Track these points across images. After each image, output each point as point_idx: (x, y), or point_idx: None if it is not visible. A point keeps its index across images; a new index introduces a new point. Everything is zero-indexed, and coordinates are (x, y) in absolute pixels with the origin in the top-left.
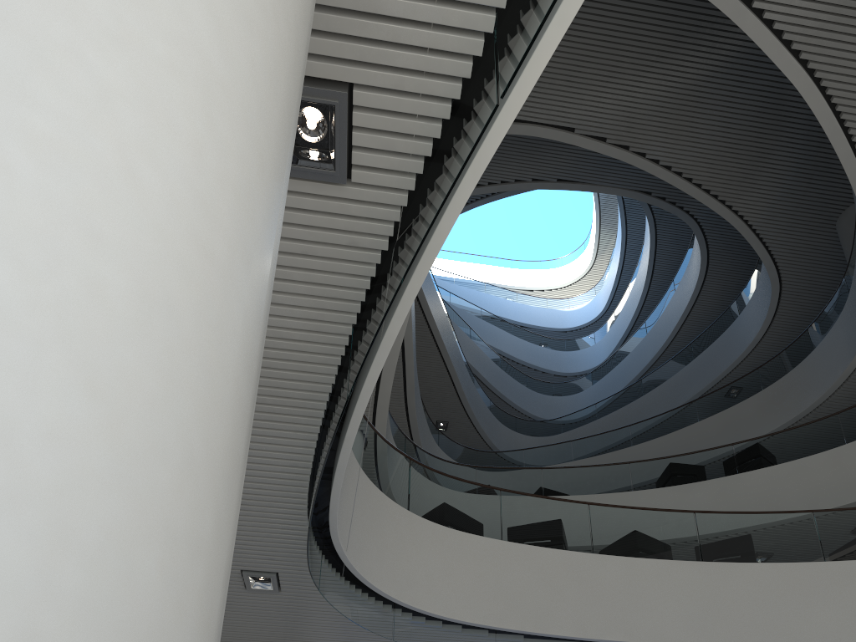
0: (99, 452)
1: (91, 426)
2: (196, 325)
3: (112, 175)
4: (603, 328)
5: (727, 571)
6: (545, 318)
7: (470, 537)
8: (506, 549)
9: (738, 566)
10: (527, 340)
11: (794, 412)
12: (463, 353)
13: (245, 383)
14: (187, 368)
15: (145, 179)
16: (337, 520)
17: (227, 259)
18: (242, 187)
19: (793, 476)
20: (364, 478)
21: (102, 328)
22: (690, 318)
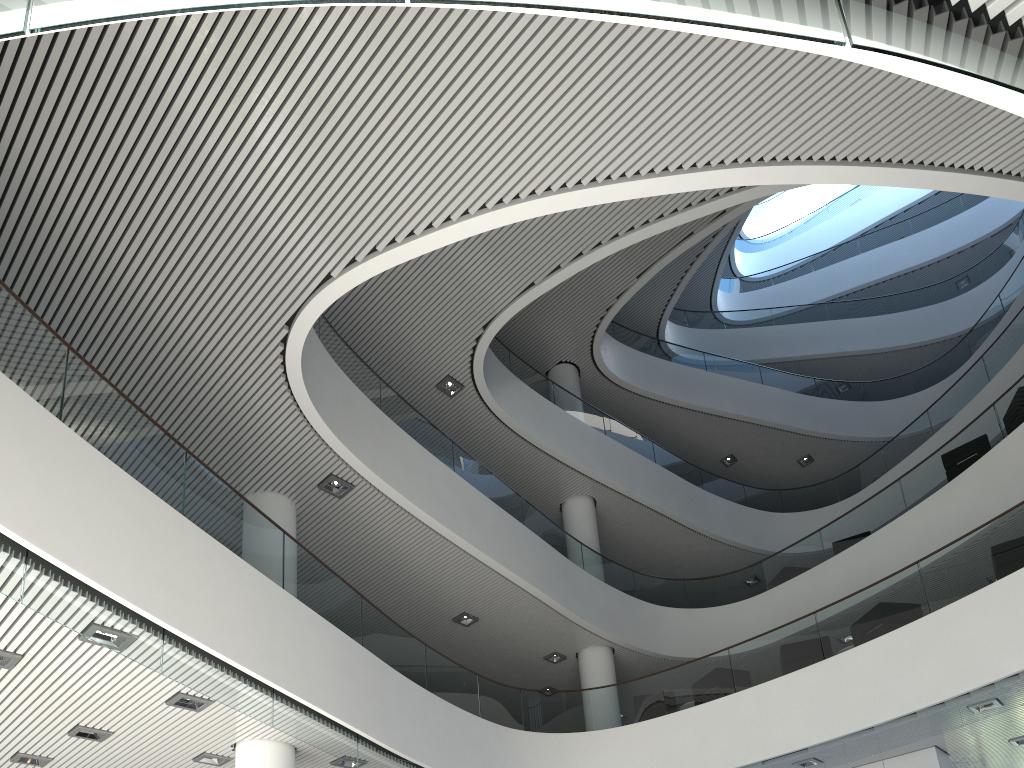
0: None
1: None
2: None
3: None
4: None
5: (841, 661)
6: None
7: (640, 725)
8: (667, 721)
9: (850, 652)
10: (935, 222)
11: None
12: (817, 348)
13: None
14: None
15: None
16: None
17: None
18: None
19: None
20: (545, 736)
21: None
22: None
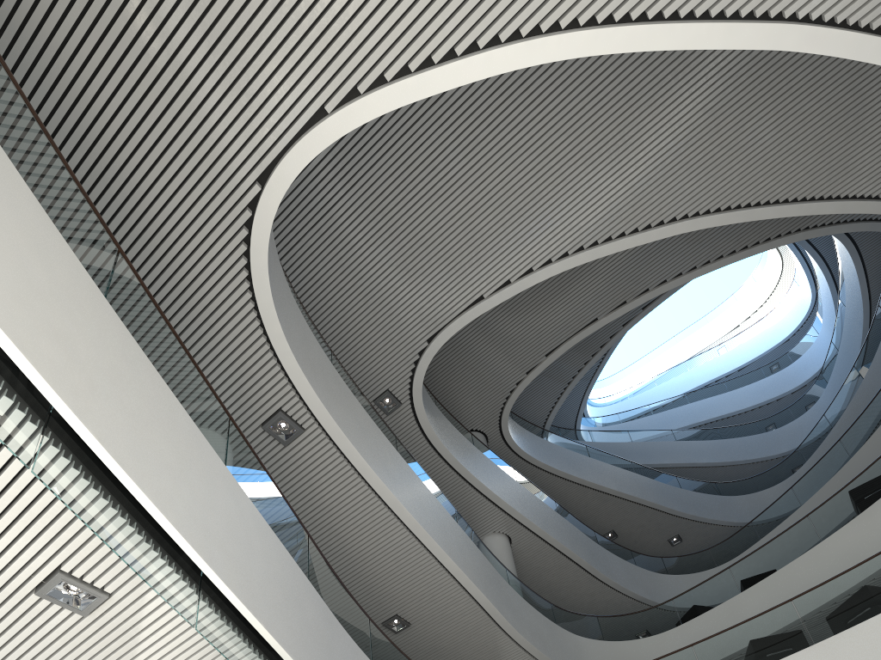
0: None
1: None
2: None
3: None
4: (818, 316)
5: (838, 643)
6: (759, 344)
7: None
8: None
9: (848, 633)
10: (745, 384)
11: None
12: (671, 459)
13: None
14: None
15: None
16: None
17: None
18: None
19: None
20: None
21: None
22: (872, 274)
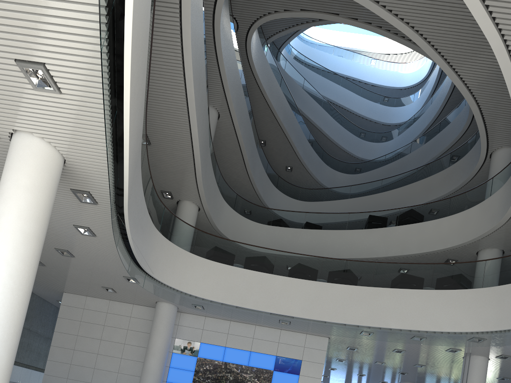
0: (1, 329)
1: (0, 327)
2: (10, 315)
3: (2, 306)
4: (420, 91)
5: (327, 287)
6: (389, 79)
7: (218, 264)
8: (233, 270)
9: (332, 285)
10: (369, 99)
11: (454, 186)
12: (313, 118)
13: (19, 315)
14: (9, 319)
15: (5, 305)
16: (143, 266)
17: (15, 306)
18: (17, 296)
19: (417, 231)
20: (168, 243)
21: (1, 320)
22: (450, 101)
